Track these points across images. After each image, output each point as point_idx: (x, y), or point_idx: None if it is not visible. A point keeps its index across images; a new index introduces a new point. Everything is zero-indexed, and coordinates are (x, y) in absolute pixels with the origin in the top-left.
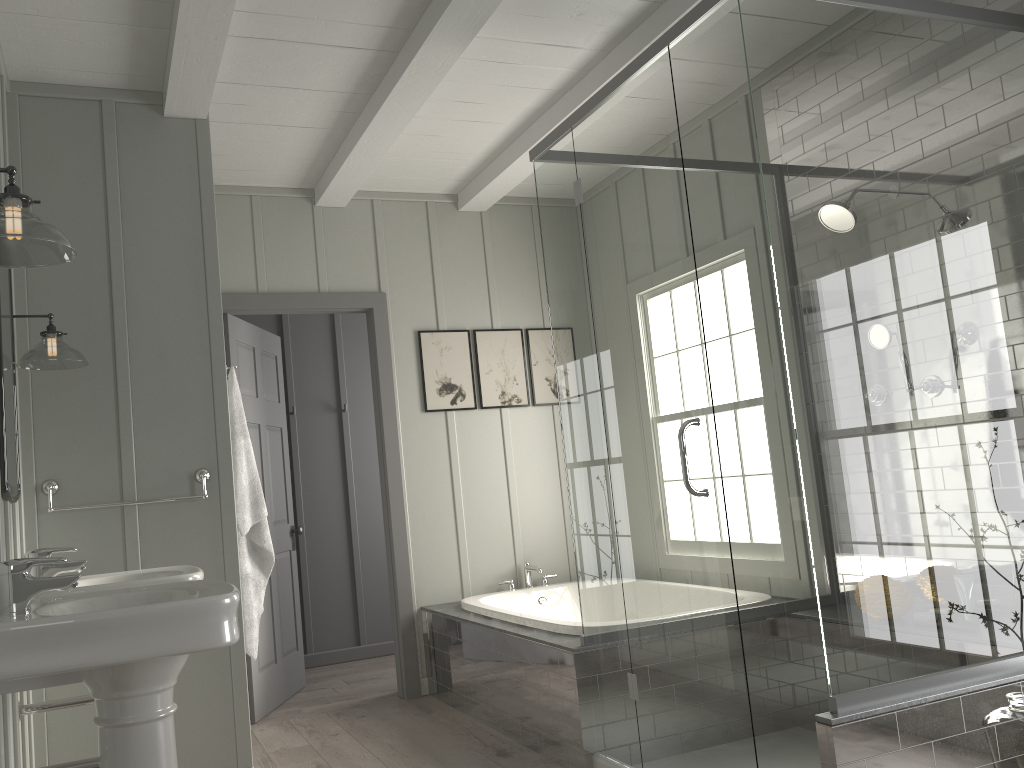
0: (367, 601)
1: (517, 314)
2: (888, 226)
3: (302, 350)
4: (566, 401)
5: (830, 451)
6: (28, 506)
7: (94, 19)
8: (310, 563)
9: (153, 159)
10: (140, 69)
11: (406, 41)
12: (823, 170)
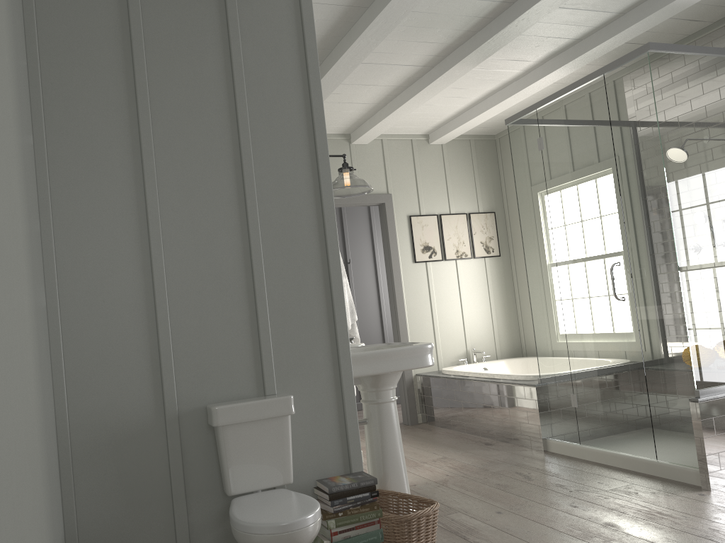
0: None
1: (463, 204)
2: (719, 166)
3: None
4: (529, 255)
5: (694, 276)
6: None
7: None
8: None
9: None
10: None
11: (440, 61)
12: (688, 140)
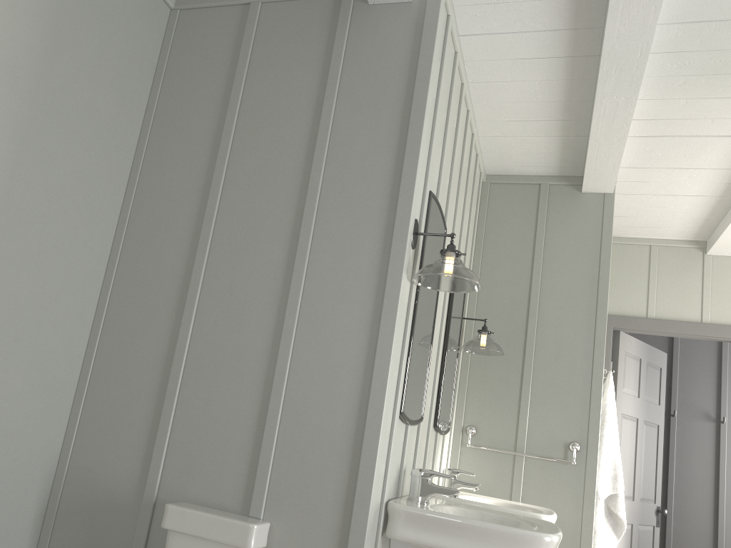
0: None
1: None
2: None
3: (688, 366)
4: None
5: None
6: (455, 439)
7: (537, 135)
8: (674, 543)
9: (569, 221)
10: (567, 162)
11: None
12: None
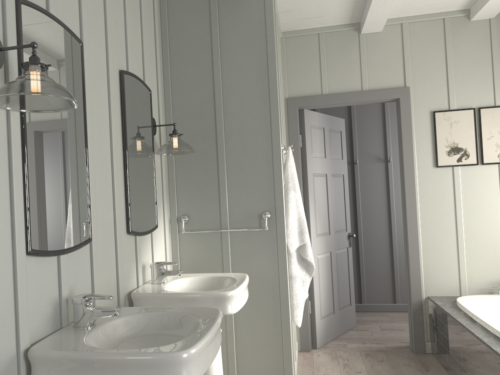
0: (401, 278)
1: None
2: None
3: (363, 125)
4: None
5: None
6: (173, 229)
7: None
8: (365, 252)
9: (238, 20)
10: None
11: None
12: None
